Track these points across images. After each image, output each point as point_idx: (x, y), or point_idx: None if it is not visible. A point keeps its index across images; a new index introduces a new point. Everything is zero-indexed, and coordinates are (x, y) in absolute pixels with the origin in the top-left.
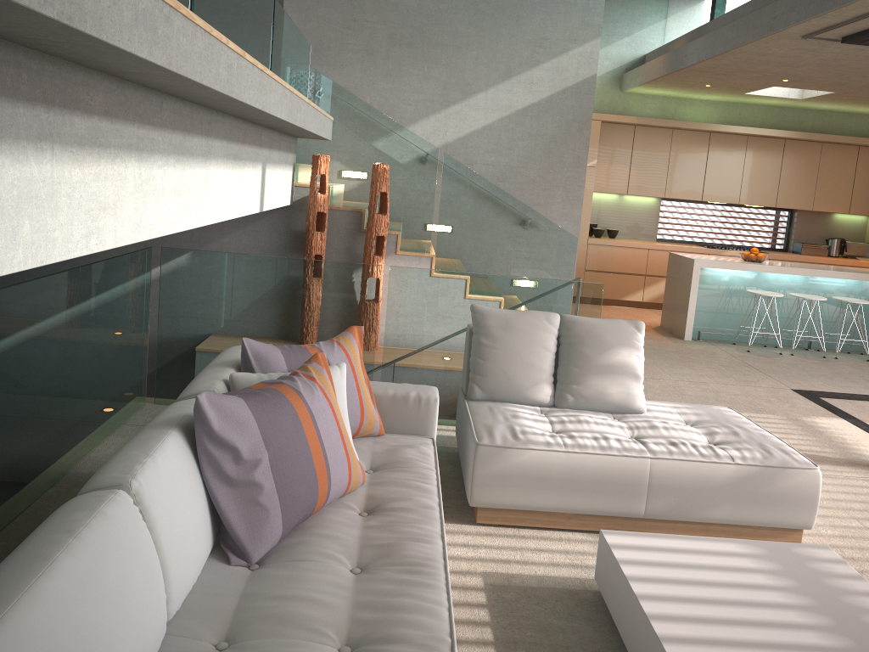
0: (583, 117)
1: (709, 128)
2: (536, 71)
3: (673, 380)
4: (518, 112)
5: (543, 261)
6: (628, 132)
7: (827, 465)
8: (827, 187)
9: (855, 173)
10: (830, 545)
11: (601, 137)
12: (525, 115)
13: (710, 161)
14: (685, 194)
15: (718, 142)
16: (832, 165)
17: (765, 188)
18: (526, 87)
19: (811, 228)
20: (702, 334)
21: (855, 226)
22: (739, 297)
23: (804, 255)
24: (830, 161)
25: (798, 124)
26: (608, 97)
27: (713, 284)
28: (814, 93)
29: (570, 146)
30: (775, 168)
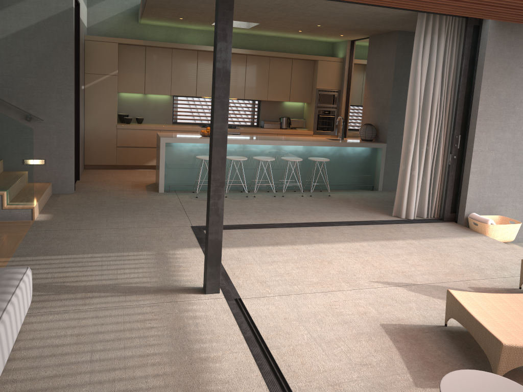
0: (66, 39)
1: (194, 48)
2: (24, 4)
3: (103, 229)
4: (13, 35)
5: (6, 148)
6: (141, 50)
7: (135, 295)
8: (275, 85)
9: (291, 76)
10: (28, 390)
11: (122, 55)
12: (19, 37)
13: (199, 70)
14: (184, 92)
15: (203, 57)
16: (277, 71)
17: (236, 86)
18: (17, 16)
19: (271, 111)
20: (174, 187)
21: (297, 109)
22: (197, 161)
23: (266, 128)
24: (275, 69)
25: (258, 45)
26: (129, 27)
27: (178, 153)
28: (253, 24)
29: (59, 60)
30: (242, 74)
